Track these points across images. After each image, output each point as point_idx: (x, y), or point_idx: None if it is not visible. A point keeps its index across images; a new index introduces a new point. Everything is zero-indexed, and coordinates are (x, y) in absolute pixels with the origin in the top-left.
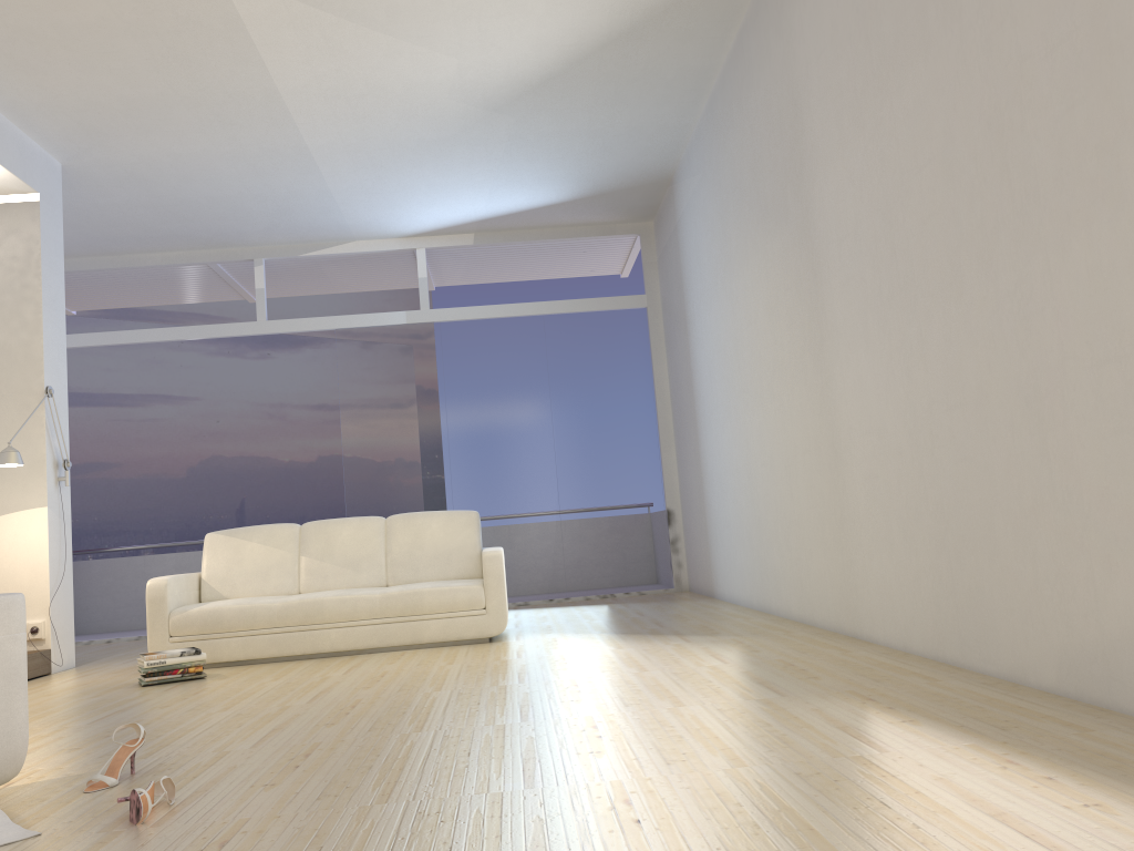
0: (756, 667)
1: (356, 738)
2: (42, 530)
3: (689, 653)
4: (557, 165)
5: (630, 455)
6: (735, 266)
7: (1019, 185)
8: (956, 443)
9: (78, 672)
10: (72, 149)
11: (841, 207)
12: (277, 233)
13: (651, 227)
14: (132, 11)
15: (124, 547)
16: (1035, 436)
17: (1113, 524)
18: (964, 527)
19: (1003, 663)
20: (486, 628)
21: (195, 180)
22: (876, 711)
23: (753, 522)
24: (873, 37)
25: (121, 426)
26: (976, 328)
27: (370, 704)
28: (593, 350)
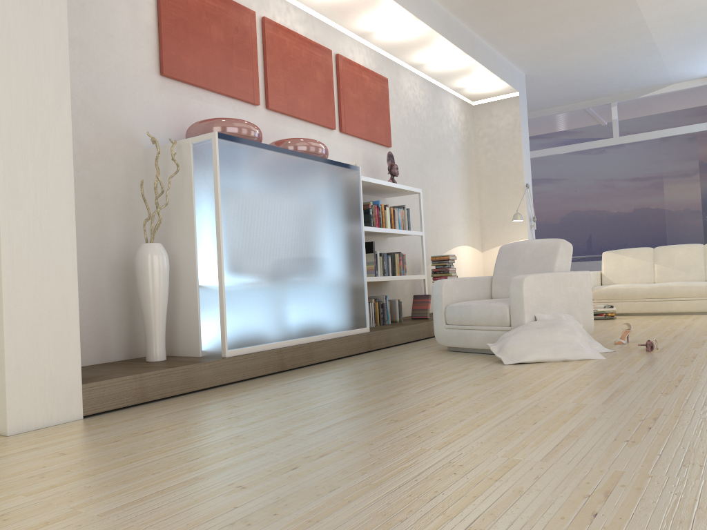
0: None
1: None
2: None
3: None
4: None
5: None
6: None
7: None
8: None
9: None
10: (531, 67)
11: None
12: (626, 87)
13: None
14: (578, 4)
15: None
16: None
17: None
18: None
19: None
20: None
21: (587, 69)
22: None
23: None
24: None
25: None
26: None
27: None
28: None
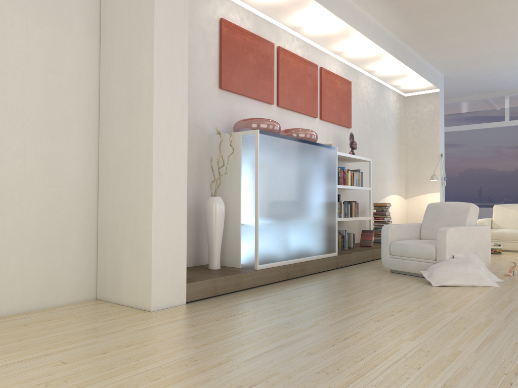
0: None
1: None
2: (437, 199)
3: None
4: None
5: None
6: None
7: None
8: None
9: None
10: (449, 71)
11: None
12: (516, 86)
13: None
14: (488, 35)
15: None
16: None
17: None
18: None
19: None
20: None
21: (490, 74)
22: None
23: None
24: None
25: None
26: None
27: None
28: None
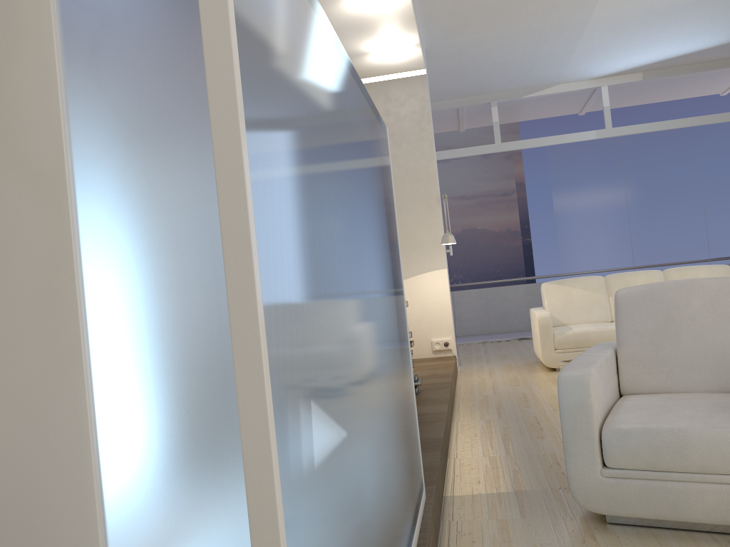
0: None
1: None
2: (444, 283)
3: None
4: None
5: None
6: None
7: None
8: None
9: (473, 369)
10: (440, 37)
11: None
12: (513, 83)
13: None
14: None
15: None
16: None
17: None
18: None
19: None
20: None
21: (495, 51)
22: None
23: None
24: None
25: None
26: None
27: None
28: None
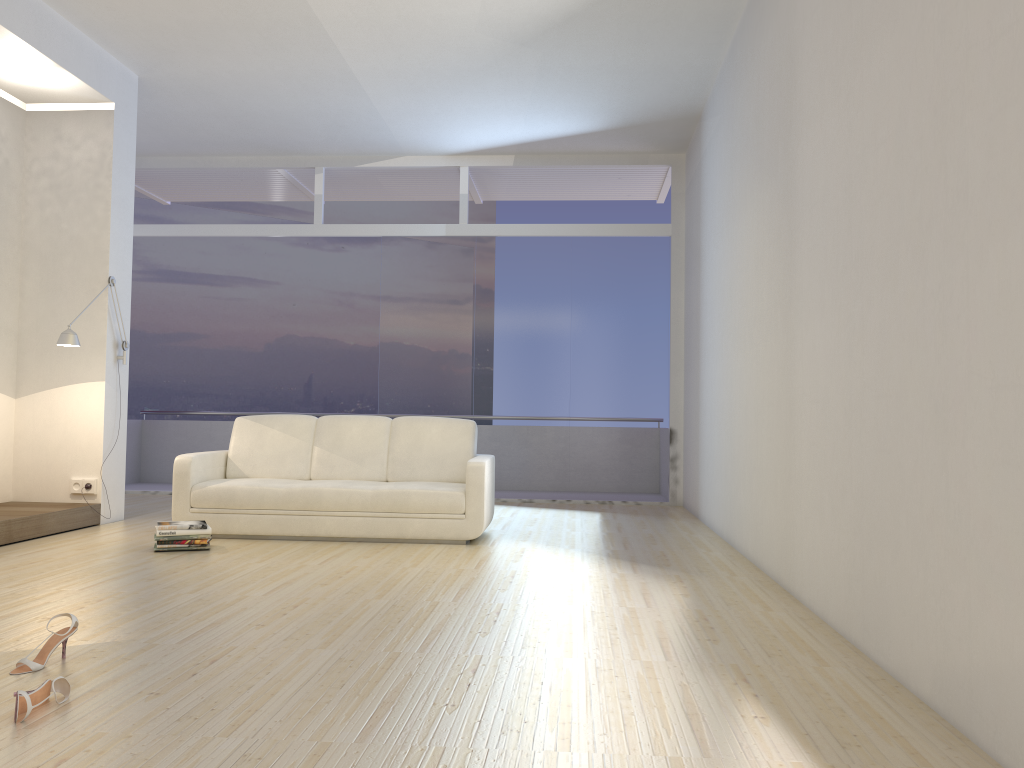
0: (671, 617)
1: (267, 647)
2: (100, 401)
3: (625, 587)
4: (587, 98)
5: (640, 375)
6: (737, 211)
7: (953, 182)
8: (878, 433)
9: (121, 525)
10: (145, 63)
11: (815, 172)
12: (334, 145)
13: (683, 159)
14: None
15: (195, 412)
16: (939, 445)
17: (991, 556)
18: (876, 517)
19: (892, 659)
20: (464, 532)
21: (255, 95)
22: (739, 698)
23: (729, 459)
24: (854, 1)
25: (210, 302)
26: (904, 321)
27: (311, 605)
28: (615, 273)
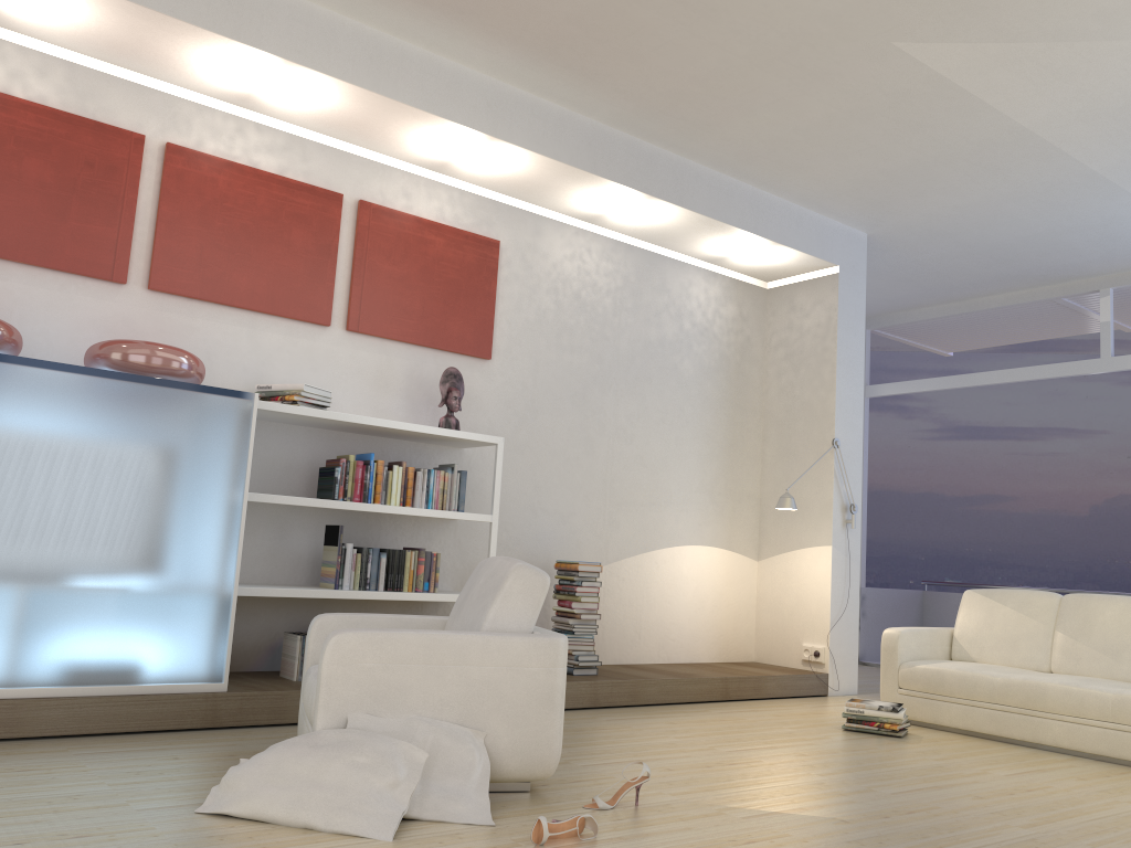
0: None
1: (819, 844)
2: (826, 566)
3: None
4: None
5: None
6: None
7: None
8: None
9: (846, 699)
10: (867, 220)
11: None
12: (1117, 259)
13: None
14: (846, 101)
15: (979, 585)
16: None
17: None
18: None
19: None
20: None
21: (993, 225)
22: None
23: None
24: None
25: (1018, 459)
26: None
27: (929, 816)
28: None
